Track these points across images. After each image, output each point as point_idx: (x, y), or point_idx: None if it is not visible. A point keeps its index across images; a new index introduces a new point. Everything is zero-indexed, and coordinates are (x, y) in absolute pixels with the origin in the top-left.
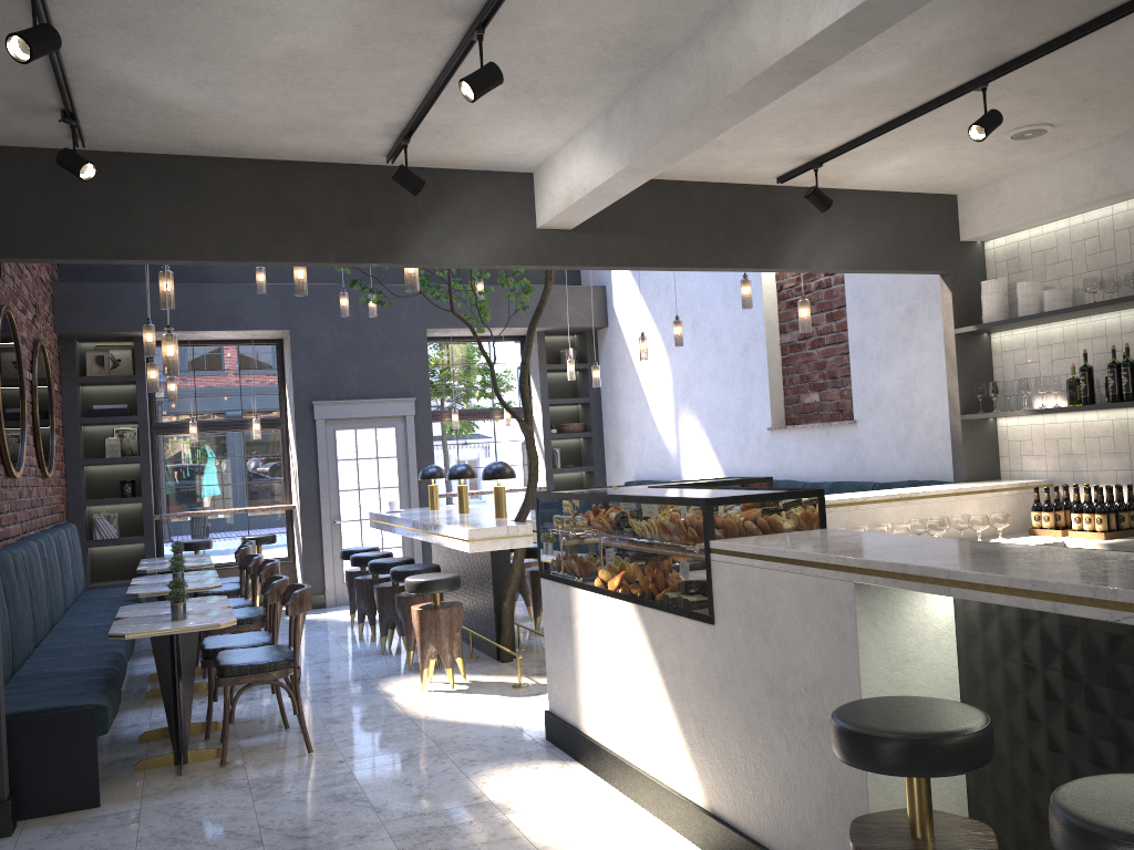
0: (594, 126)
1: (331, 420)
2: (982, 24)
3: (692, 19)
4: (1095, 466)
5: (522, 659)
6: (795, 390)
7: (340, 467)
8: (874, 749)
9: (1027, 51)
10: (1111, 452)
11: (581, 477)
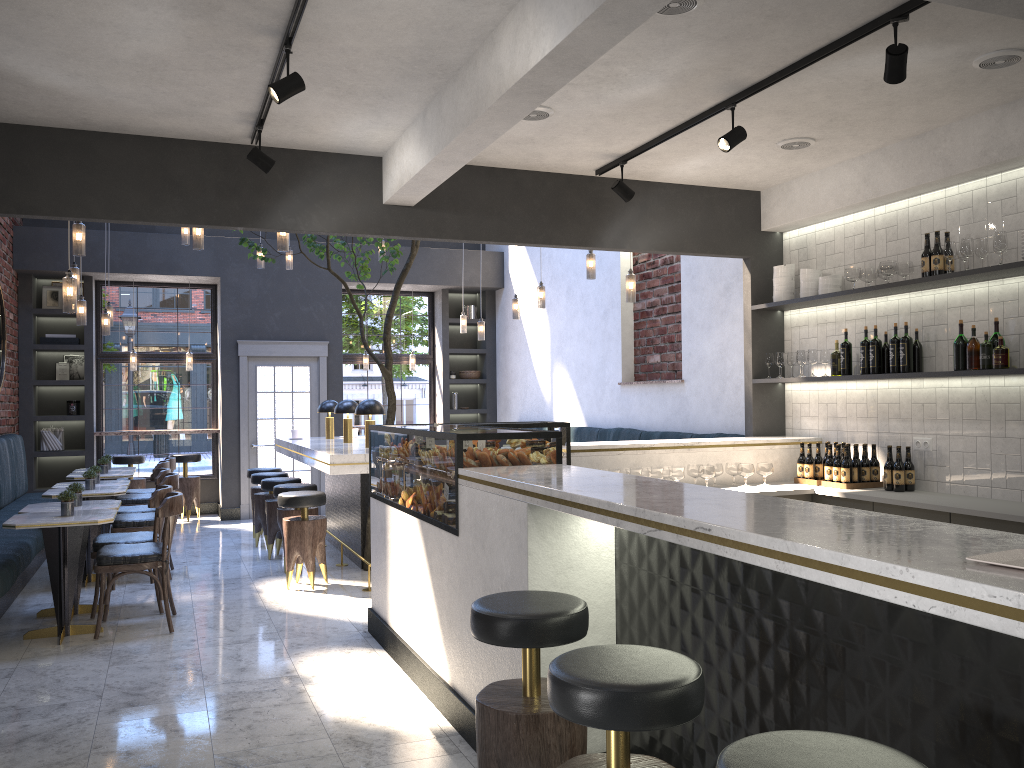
0: (416, 123)
1: (253, 357)
2: (711, 58)
3: (465, 44)
4: (853, 428)
5: None
6: (643, 351)
7: (259, 398)
8: (487, 625)
9: (759, 80)
10: (864, 416)
11: (477, 418)
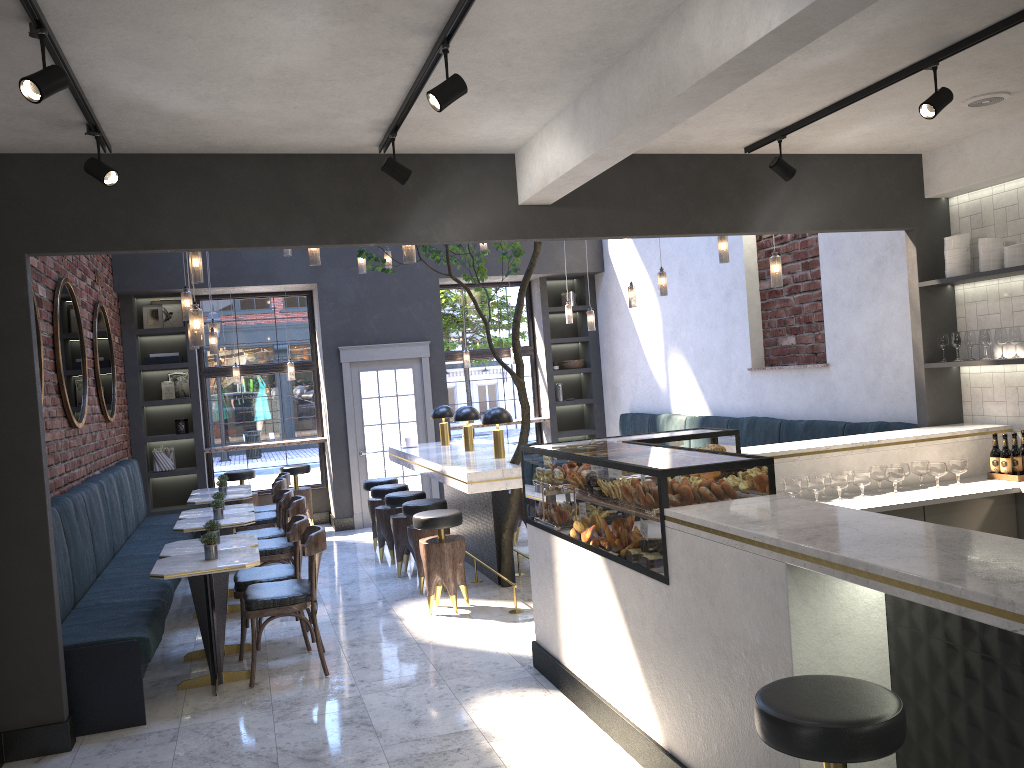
0: (564, 115)
1: (355, 362)
2: (927, 12)
3: (643, 23)
4: None
5: (520, 583)
6: (773, 333)
7: (364, 405)
8: (789, 734)
9: (975, 32)
10: None
11: (582, 408)
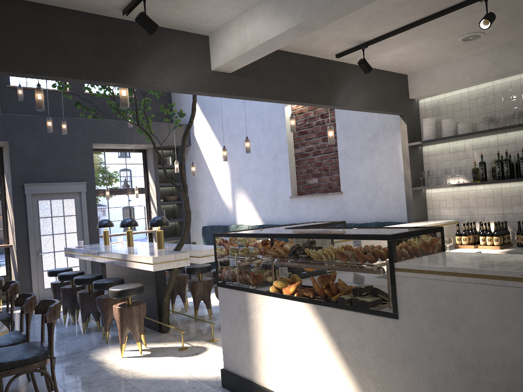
0: (268, 1)
1: (35, 194)
2: None
3: None
4: (483, 212)
5: (173, 330)
6: (303, 177)
7: (41, 222)
8: None
9: None
10: (492, 205)
11: (175, 224)
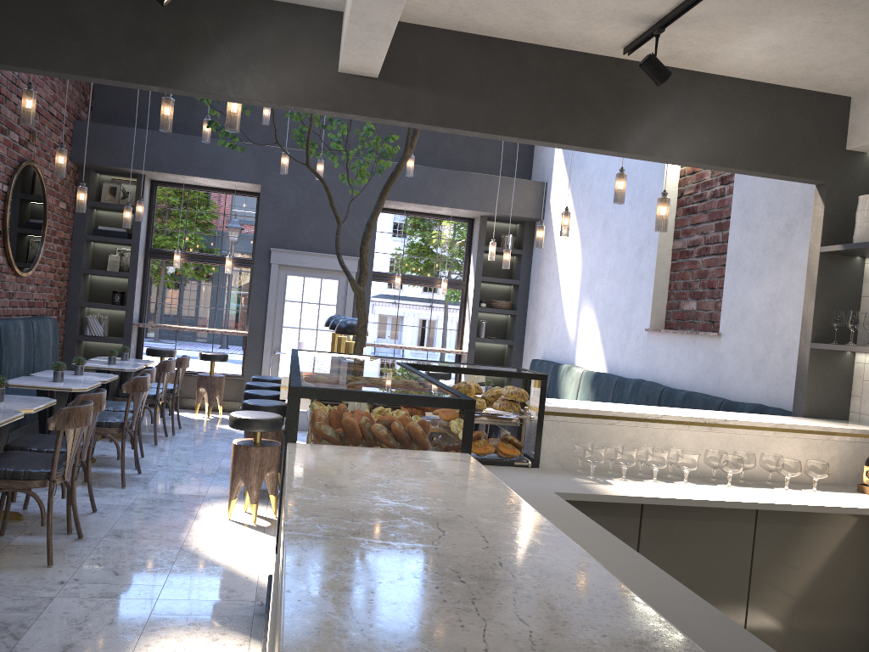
0: None
1: (285, 265)
2: None
3: None
4: None
5: None
6: (678, 296)
7: (286, 307)
8: None
9: None
10: None
11: (504, 349)
